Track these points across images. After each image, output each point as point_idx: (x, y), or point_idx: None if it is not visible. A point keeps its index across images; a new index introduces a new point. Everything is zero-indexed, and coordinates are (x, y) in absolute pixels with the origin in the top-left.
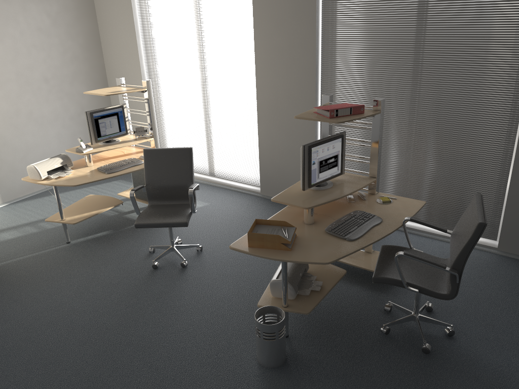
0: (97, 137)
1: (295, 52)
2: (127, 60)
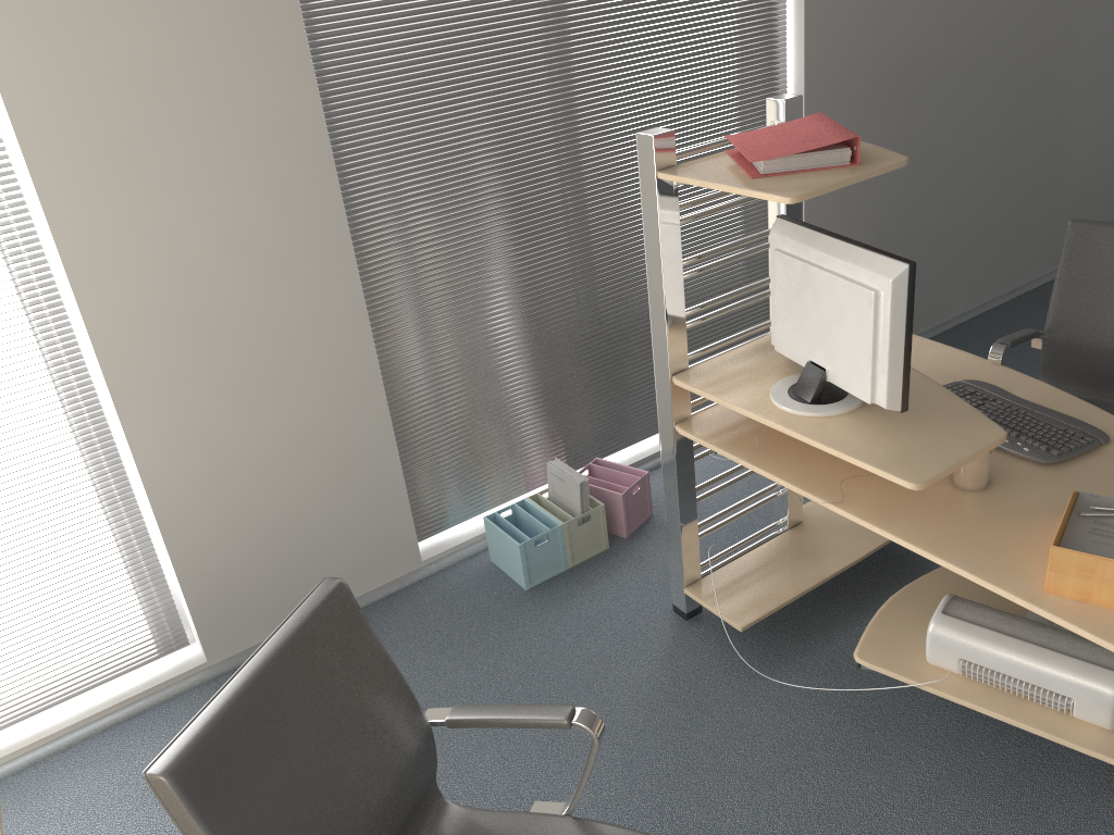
0: None
1: (226, 72)
2: None
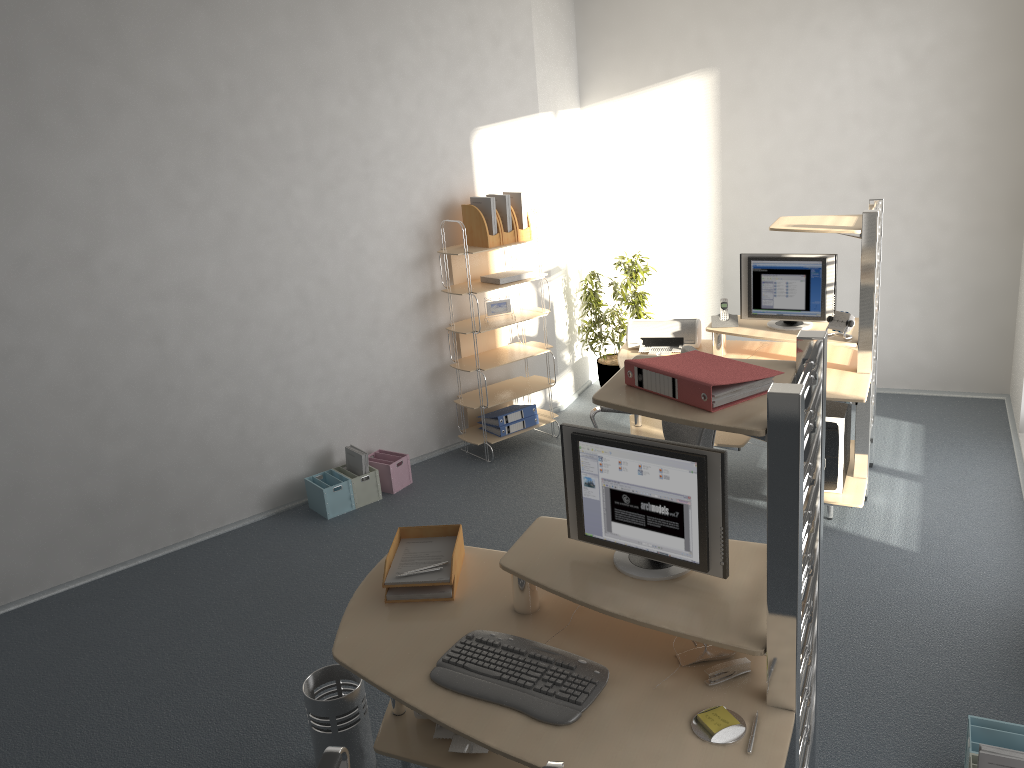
0: (752, 307)
1: None
2: None
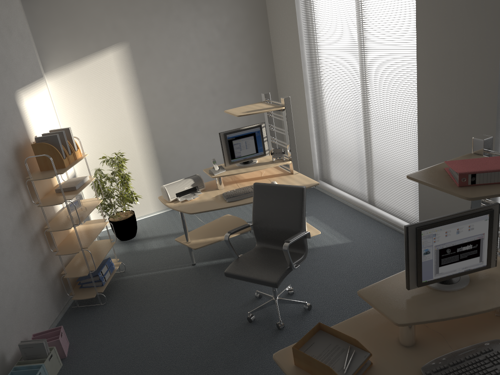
0: (231, 159)
1: (469, 60)
2: (292, 68)
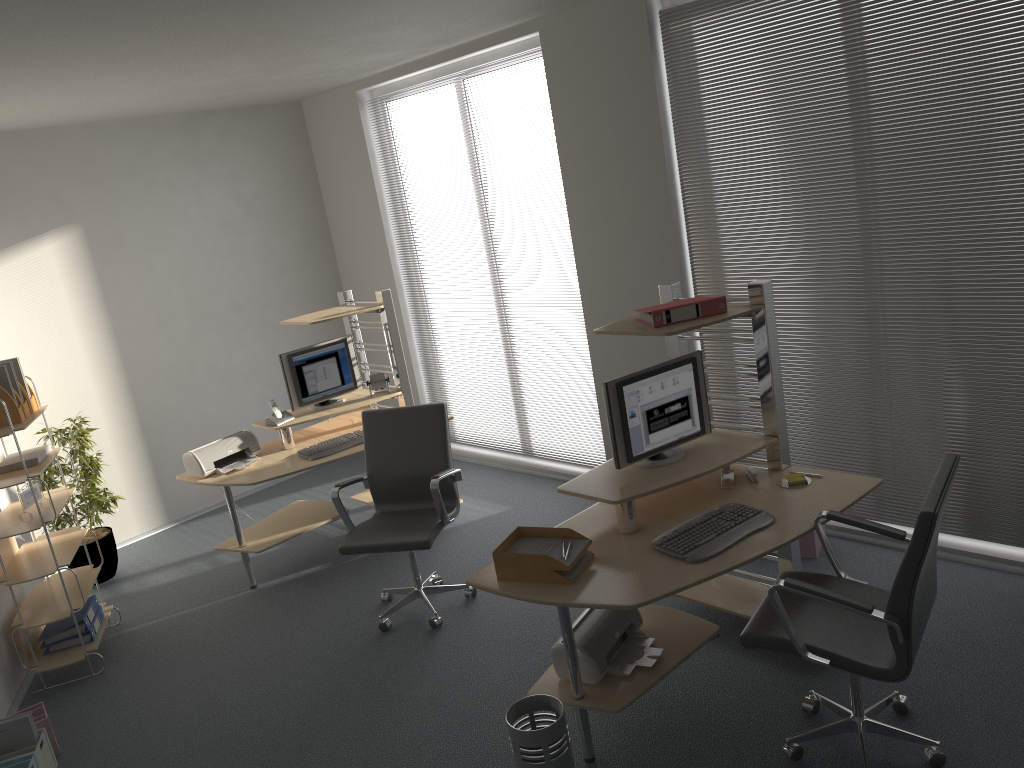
0: (302, 397)
1: (637, 212)
2: (371, 259)
